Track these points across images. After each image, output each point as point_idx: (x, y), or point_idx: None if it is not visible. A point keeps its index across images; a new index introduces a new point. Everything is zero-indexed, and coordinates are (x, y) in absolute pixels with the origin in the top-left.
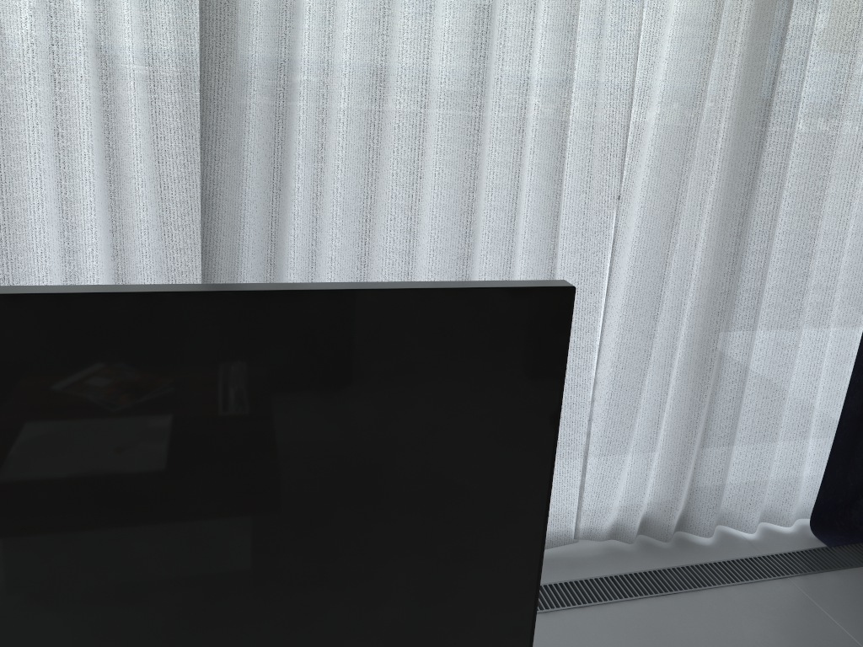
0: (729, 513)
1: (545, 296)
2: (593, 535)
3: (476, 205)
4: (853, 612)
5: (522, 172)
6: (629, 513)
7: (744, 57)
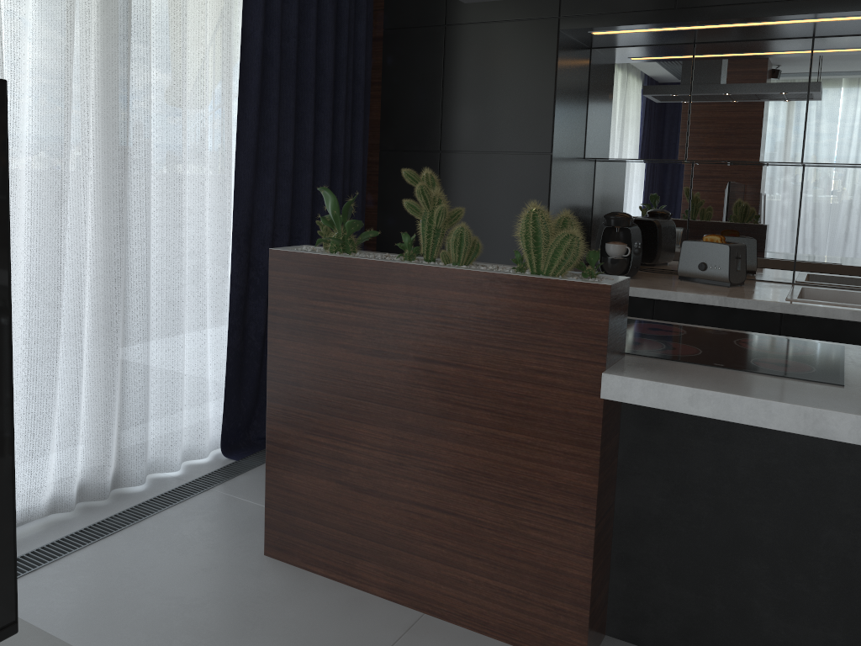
0: (156, 460)
1: None
2: (32, 514)
3: None
4: (260, 491)
5: None
6: (66, 482)
7: (100, 63)
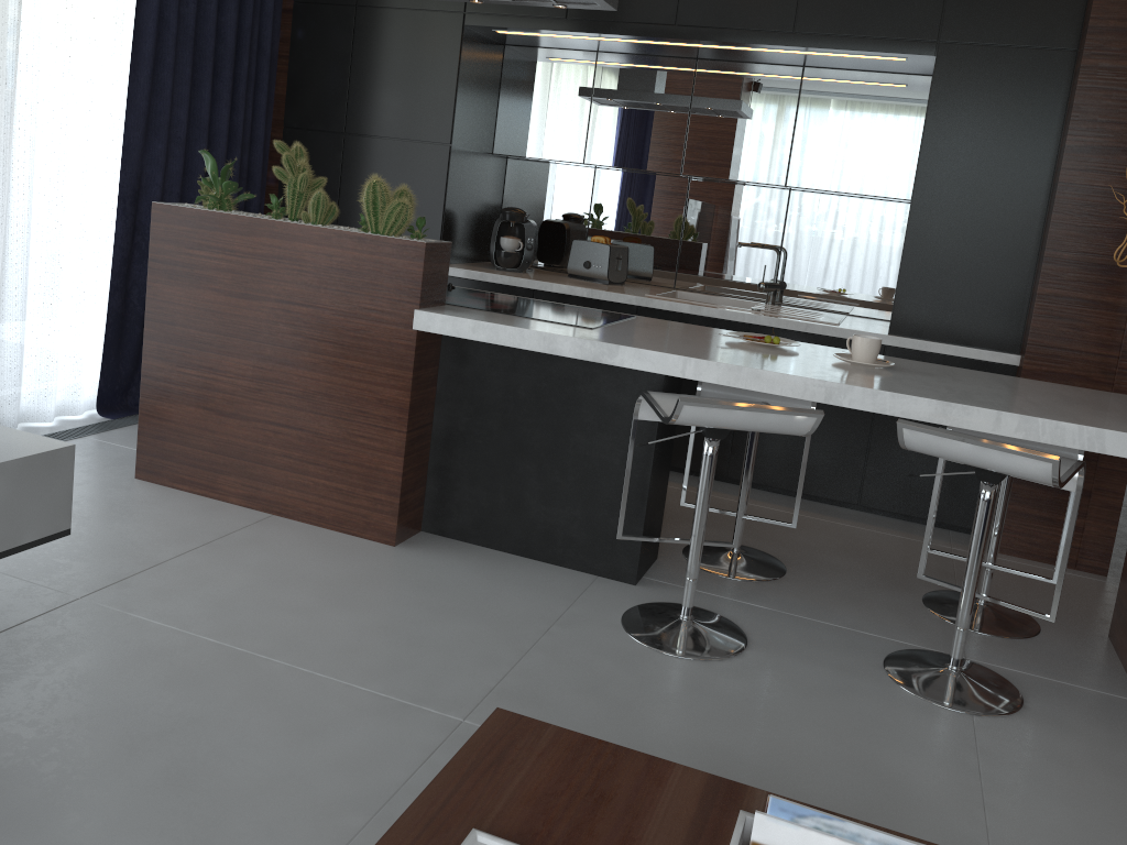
0: (29, 410)
1: None
2: None
3: None
4: (135, 441)
5: None
6: None
7: None
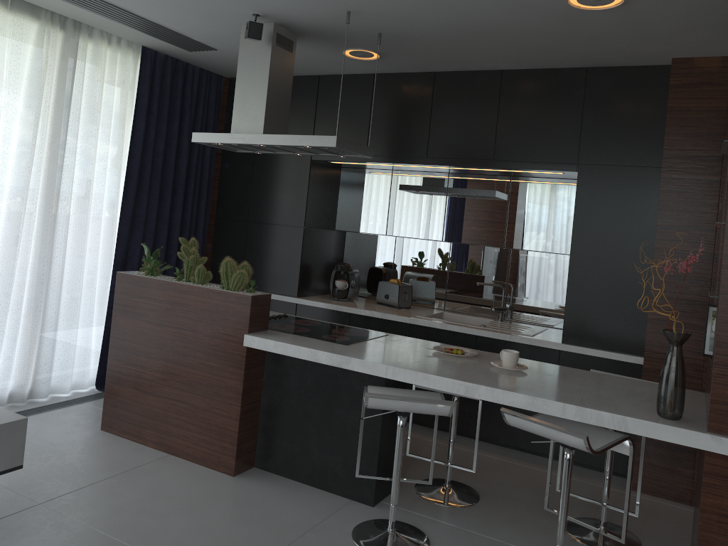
0: (55, 386)
1: None
2: None
3: None
4: None
5: None
6: (2, 389)
7: (46, 172)
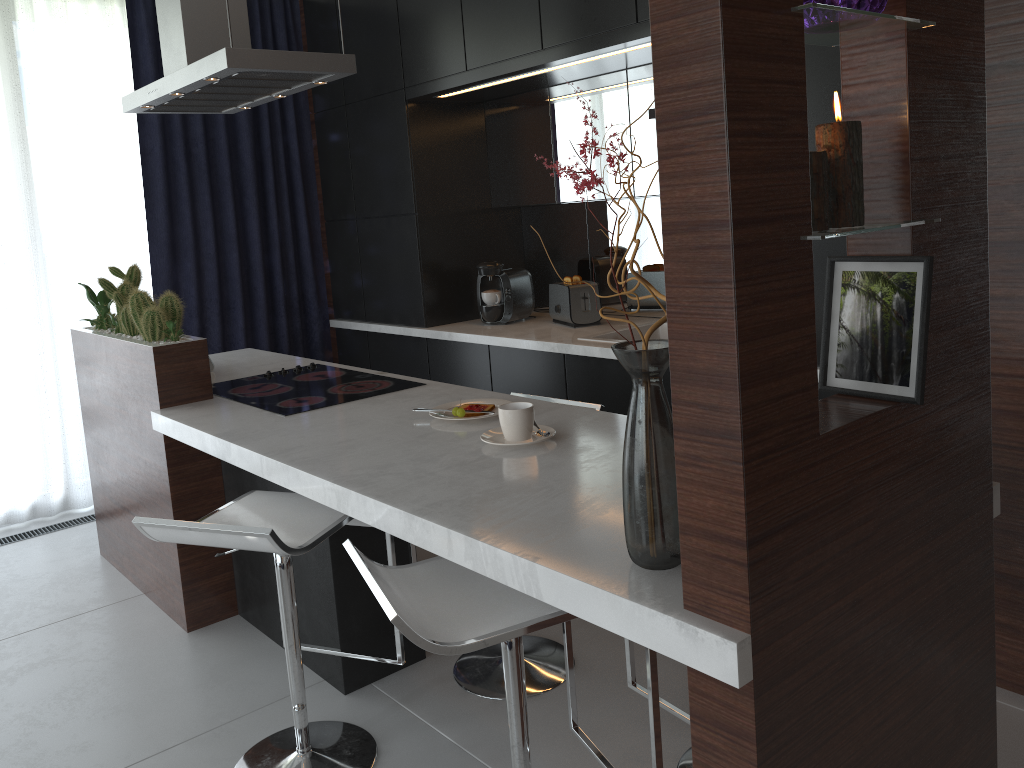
0: None
1: None
2: None
3: None
4: None
5: None
6: (15, 501)
7: (13, 199)
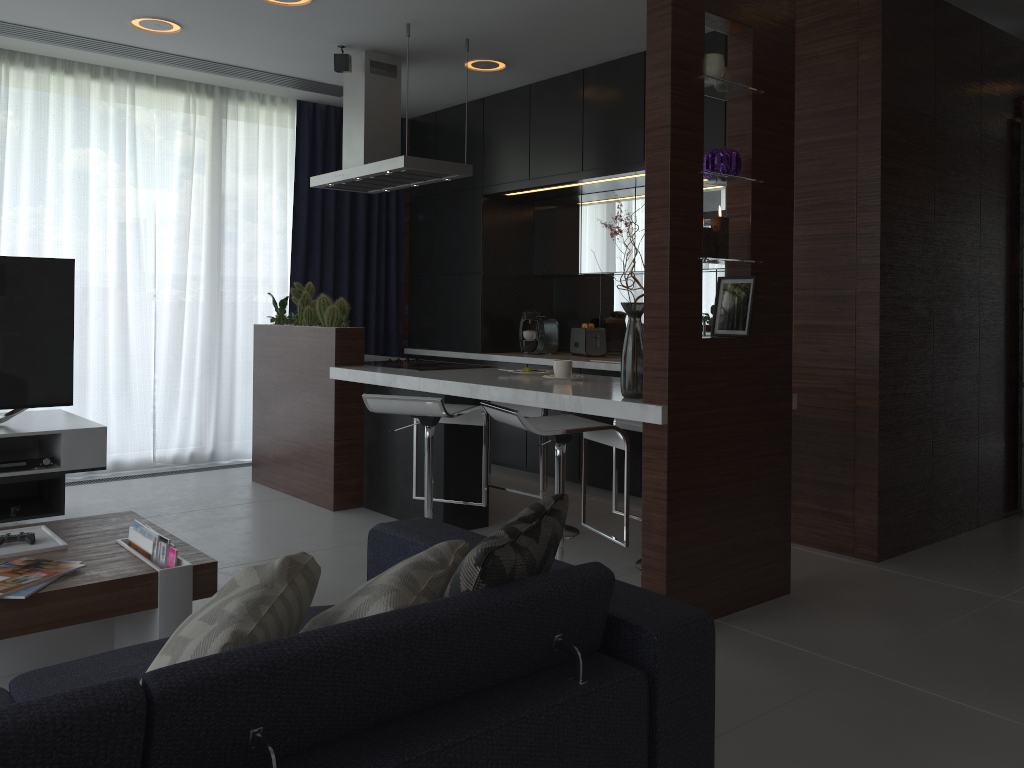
0: (239, 451)
1: (69, 260)
2: (164, 460)
3: (86, 298)
4: None
5: (107, 285)
6: (182, 448)
7: (208, 238)
